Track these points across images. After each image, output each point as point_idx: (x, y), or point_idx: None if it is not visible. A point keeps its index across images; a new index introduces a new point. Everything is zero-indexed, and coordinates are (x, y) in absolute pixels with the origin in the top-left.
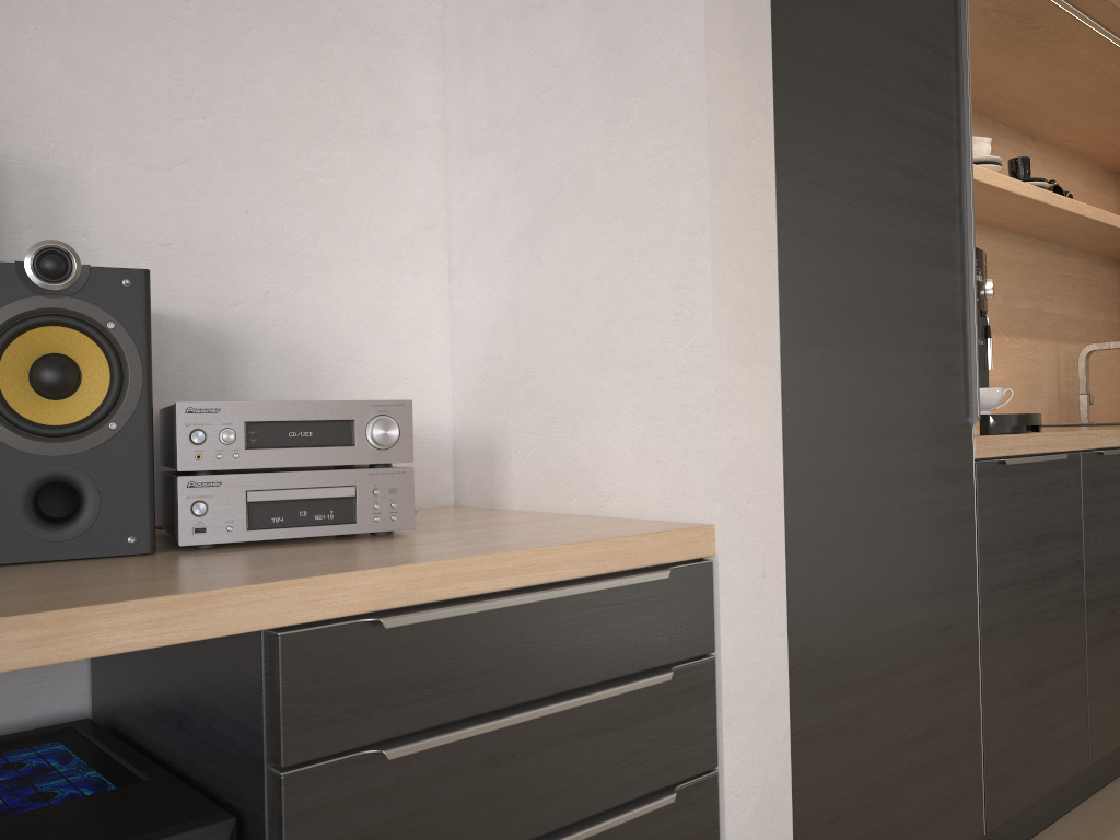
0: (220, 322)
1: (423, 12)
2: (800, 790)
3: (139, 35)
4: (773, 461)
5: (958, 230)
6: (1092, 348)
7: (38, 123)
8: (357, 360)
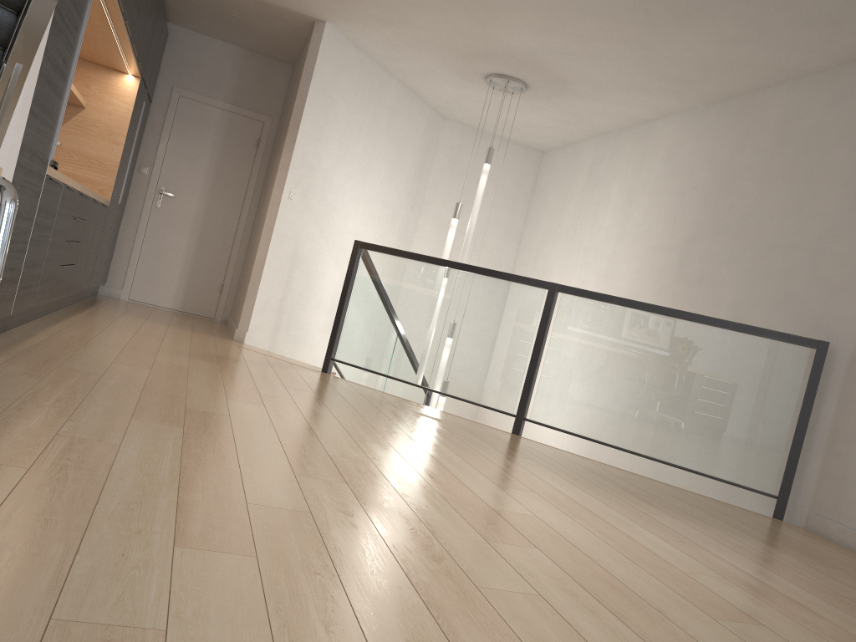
0: None
1: None
2: None
3: None
4: (18, 153)
5: (66, 86)
6: None
7: None
8: None
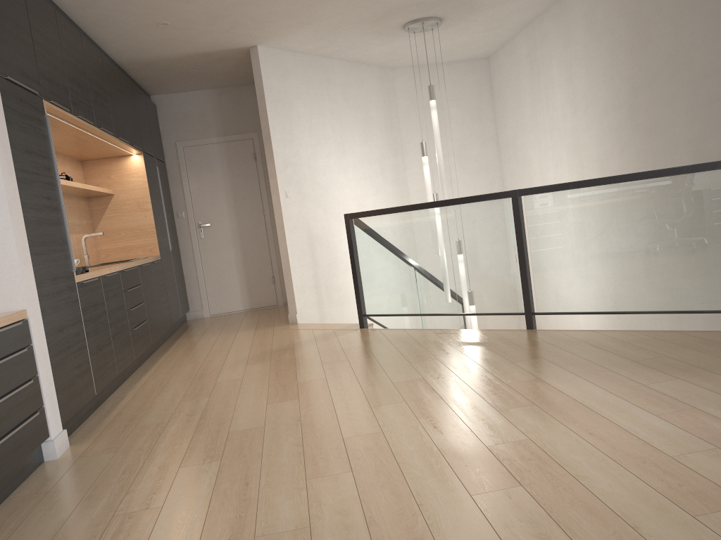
0: None
1: None
2: (55, 380)
3: None
4: (35, 289)
5: (61, 213)
6: (86, 236)
7: None
8: None
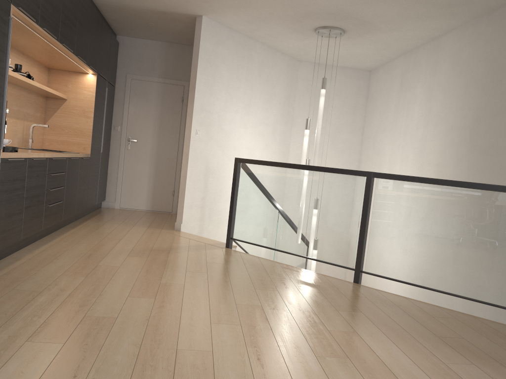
0: None
1: None
2: None
3: None
4: None
5: (2, 98)
6: (35, 125)
7: None
8: None
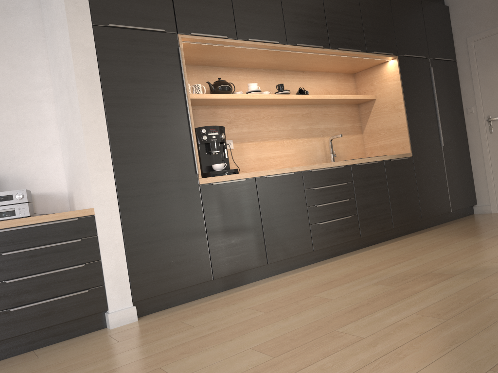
0: None
1: (47, 91)
2: (130, 265)
3: None
4: (113, 192)
5: (186, 126)
6: (331, 138)
7: None
8: (37, 179)
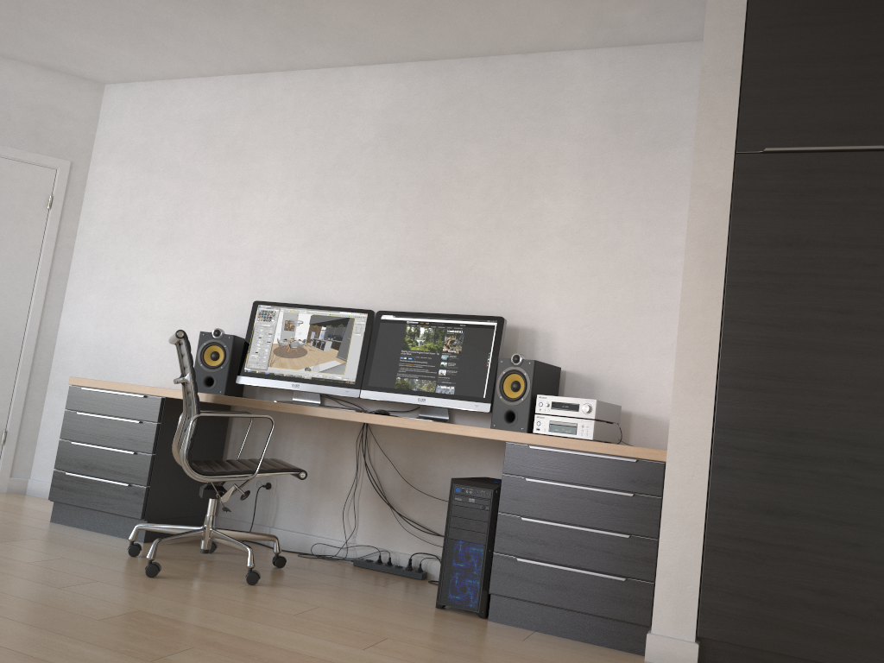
0: (592, 375)
1: None
2: (707, 569)
3: (578, 290)
4: (705, 433)
5: None
6: None
7: (547, 319)
8: (641, 391)
